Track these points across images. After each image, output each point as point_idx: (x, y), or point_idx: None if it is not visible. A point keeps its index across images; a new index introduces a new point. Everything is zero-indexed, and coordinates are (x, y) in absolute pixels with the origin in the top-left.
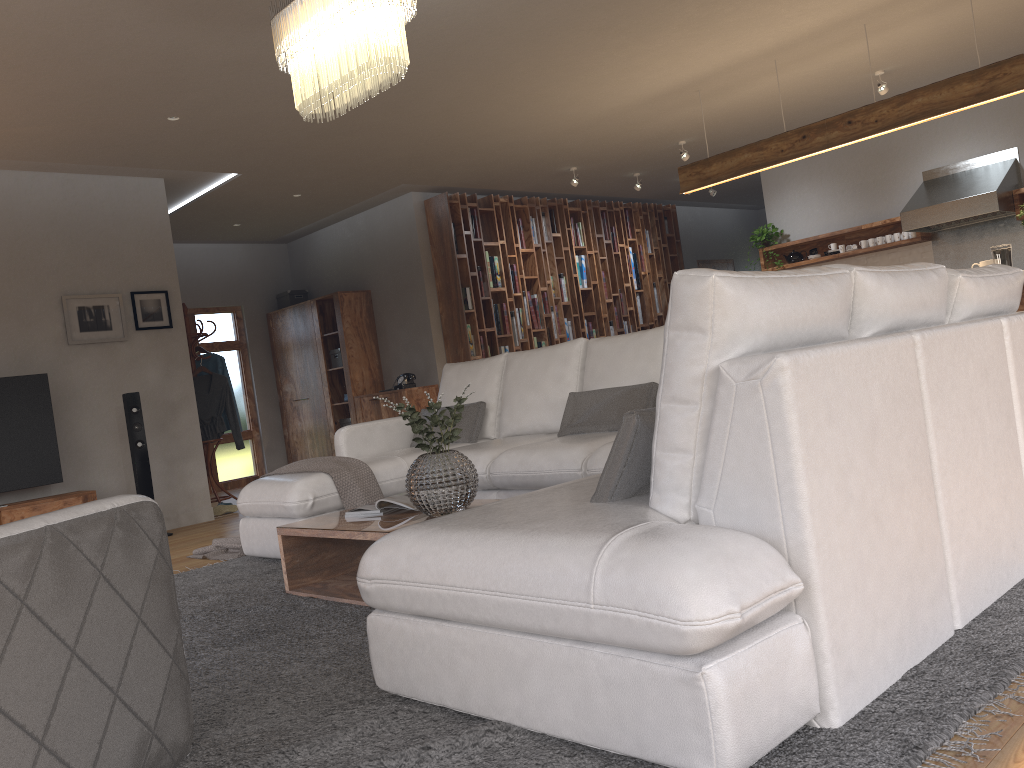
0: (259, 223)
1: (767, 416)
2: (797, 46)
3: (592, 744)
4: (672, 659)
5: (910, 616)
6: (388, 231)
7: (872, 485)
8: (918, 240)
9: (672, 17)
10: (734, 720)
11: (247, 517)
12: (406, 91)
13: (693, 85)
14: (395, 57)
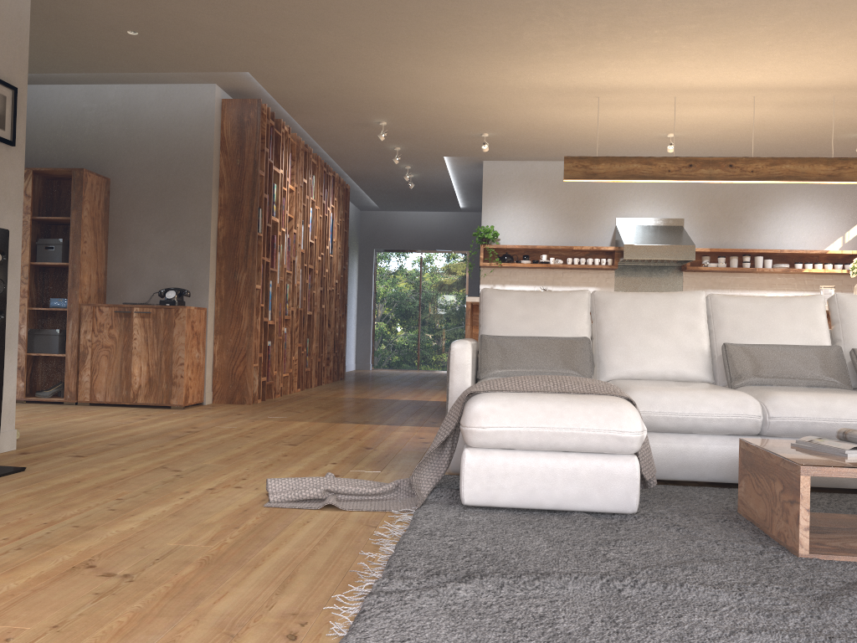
0: None
1: None
2: (704, 93)
3: None
4: None
5: None
6: (163, 118)
7: None
8: (615, 268)
9: (744, 29)
10: None
11: (479, 449)
12: None
13: (607, 91)
14: None
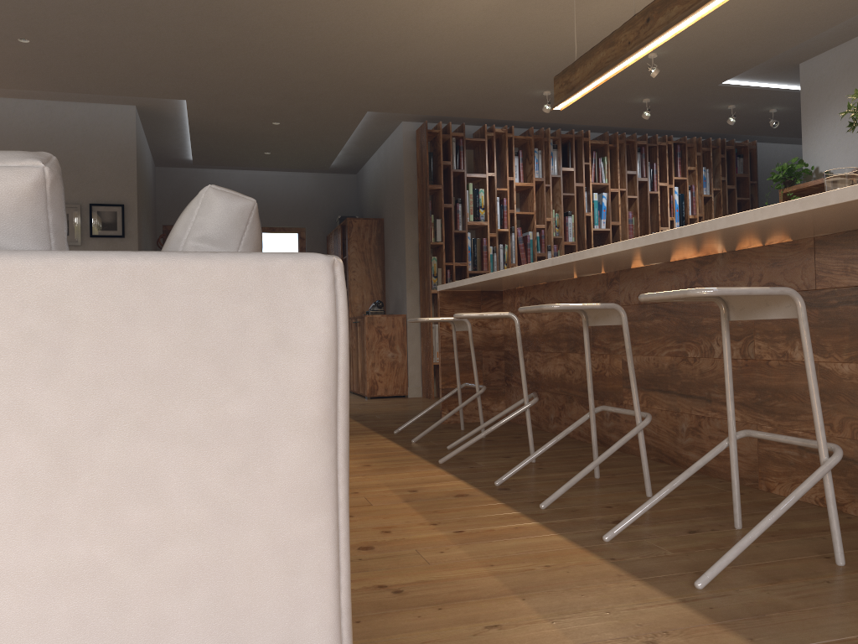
0: (286, 152)
1: None
2: None
3: None
4: None
5: None
6: (392, 161)
7: None
8: None
9: None
10: None
11: None
12: None
13: None
14: None
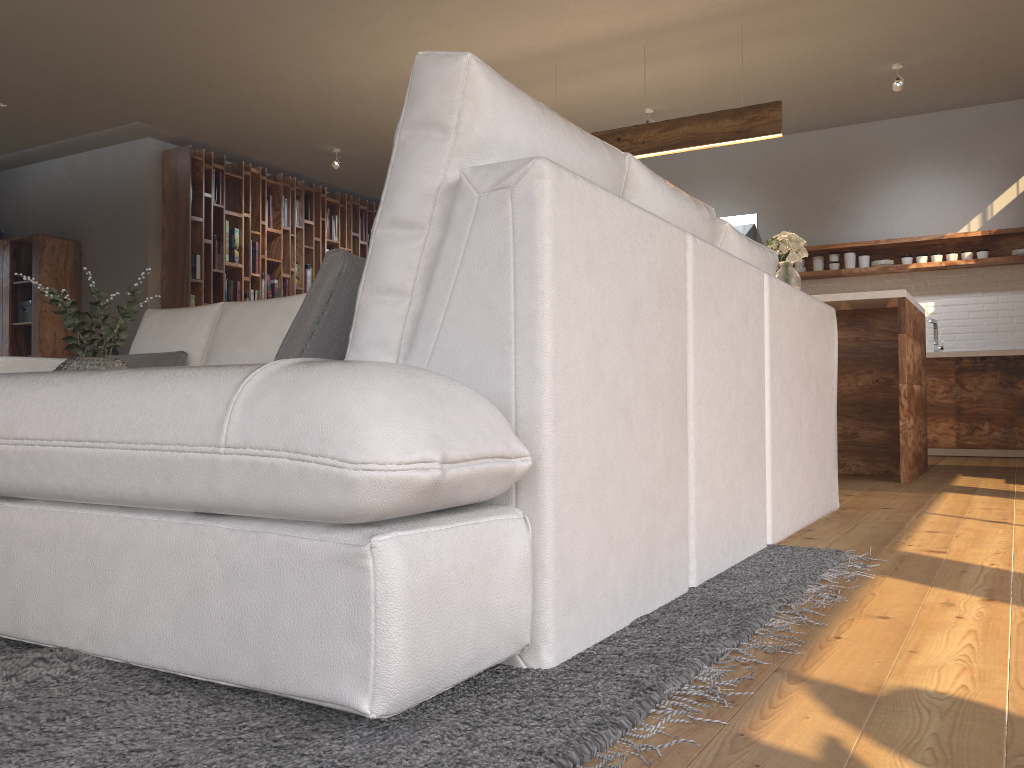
0: None
1: (514, 239)
2: (579, 54)
3: (195, 673)
4: (331, 532)
5: (648, 552)
6: (114, 177)
7: (627, 375)
8: None
9: None
10: (410, 623)
11: None
12: None
13: None
14: None
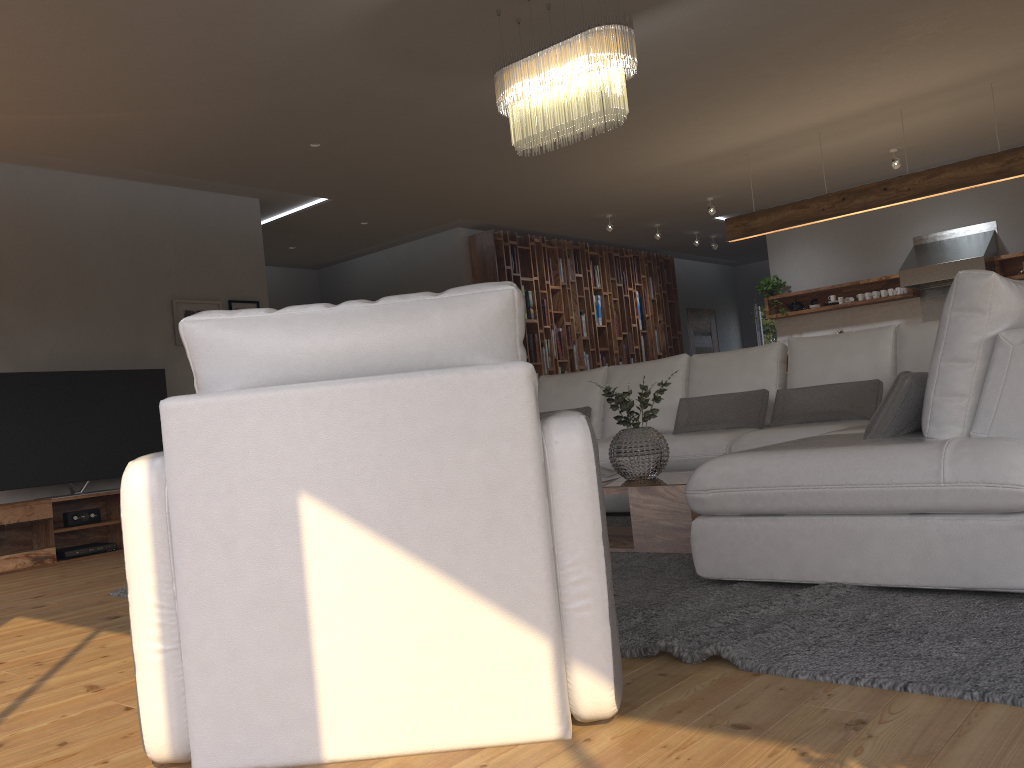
0: (312, 247)
1: None
2: (841, 123)
3: (927, 585)
4: (1005, 516)
5: None
6: (431, 262)
7: None
8: (910, 295)
9: (760, 92)
10: None
11: None
12: None
13: (745, 149)
14: (621, 109)
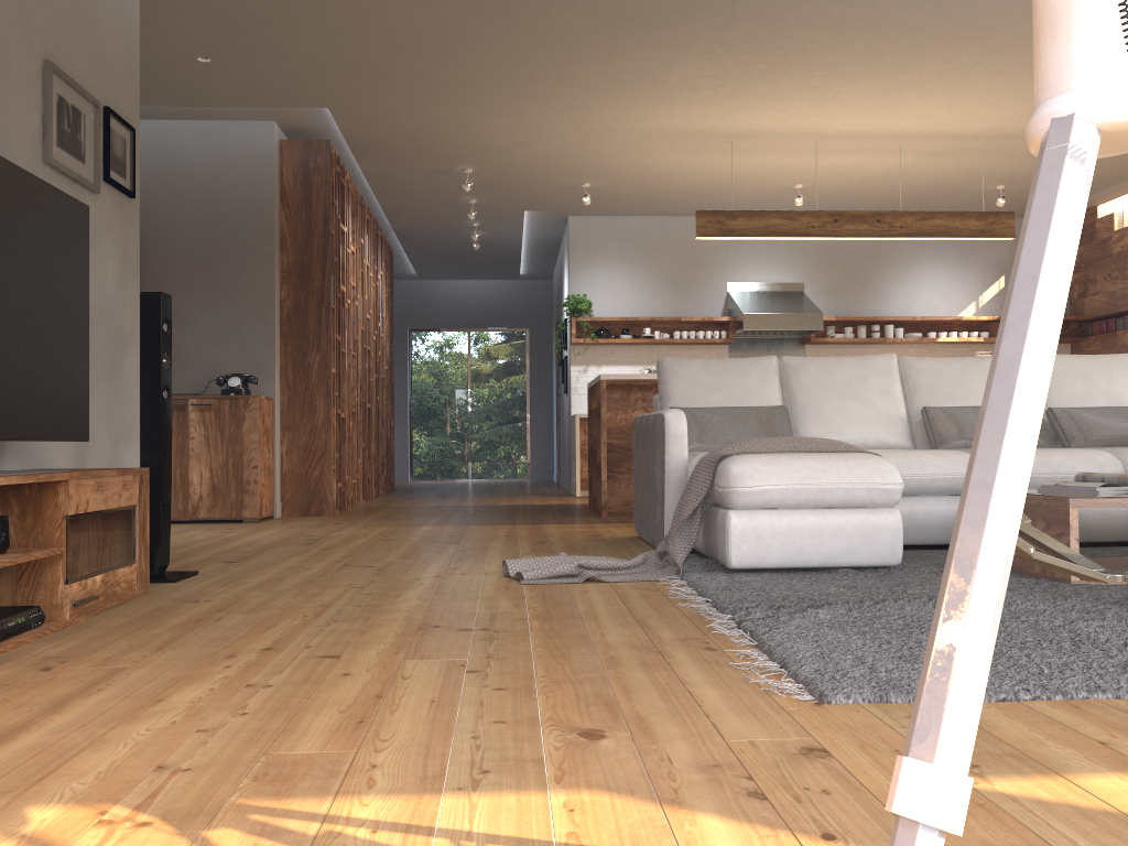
0: None
1: None
2: (848, 139)
3: None
4: None
5: None
6: (207, 162)
7: None
8: (731, 341)
9: (908, 72)
10: None
11: (743, 510)
12: (673, 13)
13: (743, 136)
14: None
